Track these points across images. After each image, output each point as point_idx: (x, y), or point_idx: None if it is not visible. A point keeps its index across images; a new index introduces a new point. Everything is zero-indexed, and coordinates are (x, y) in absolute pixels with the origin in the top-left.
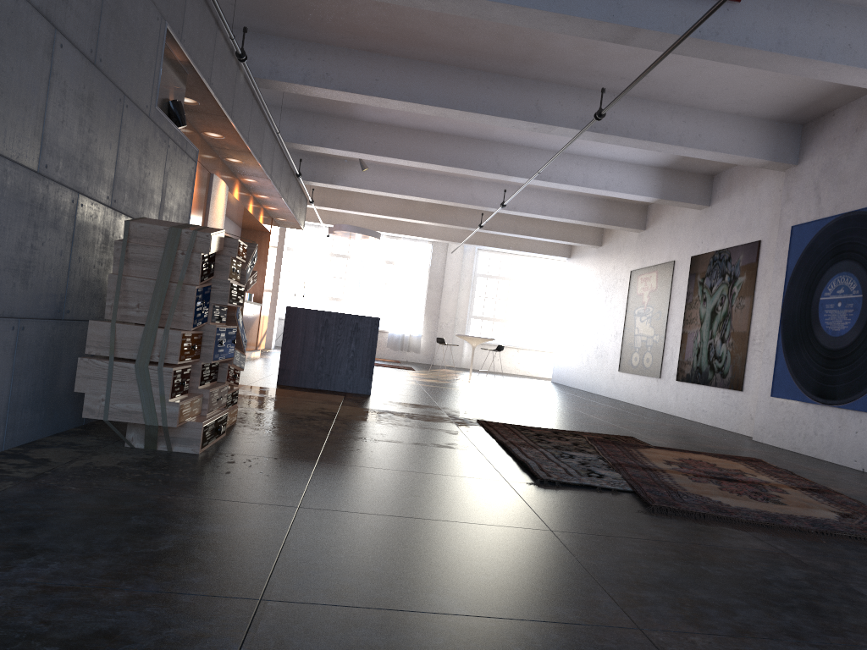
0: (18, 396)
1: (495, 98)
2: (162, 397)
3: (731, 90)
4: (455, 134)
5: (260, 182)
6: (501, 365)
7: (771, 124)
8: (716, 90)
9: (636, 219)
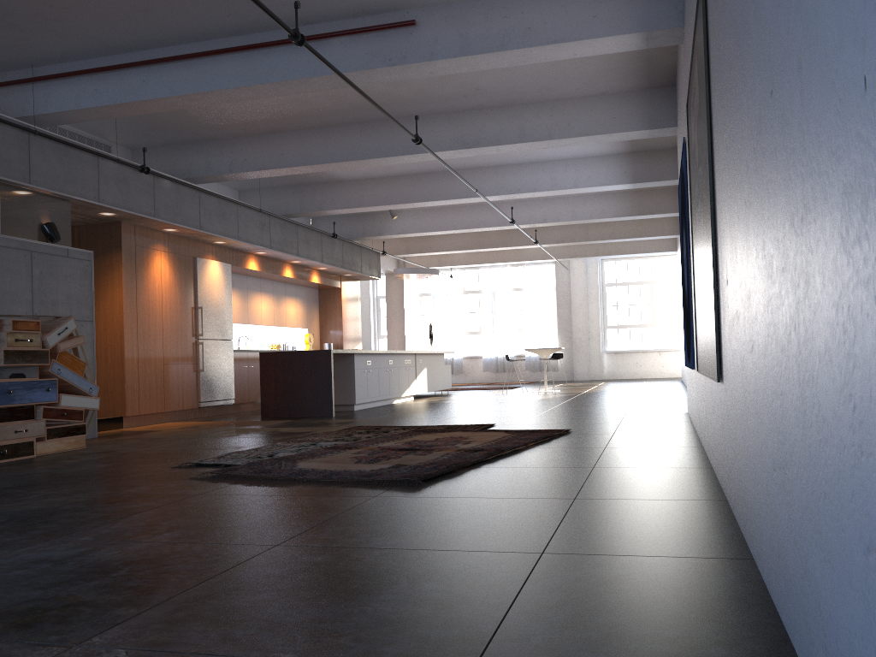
0: None
1: (377, 142)
2: None
3: (563, 78)
4: (427, 172)
5: (269, 252)
6: (644, 370)
7: (641, 94)
8: (551, 82)
9: (671, 203)
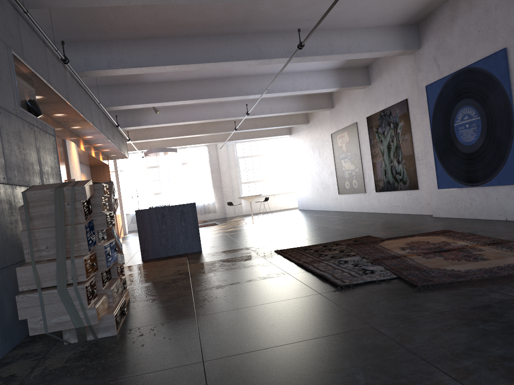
0: None
1: (232, 50)
2: (82, 306)
3: (373, 13)
4: (209, 78)
5: (95, 136)
6: (266, 207)
7: (399, 28)
8: (364, 15)
9: (326, 103)
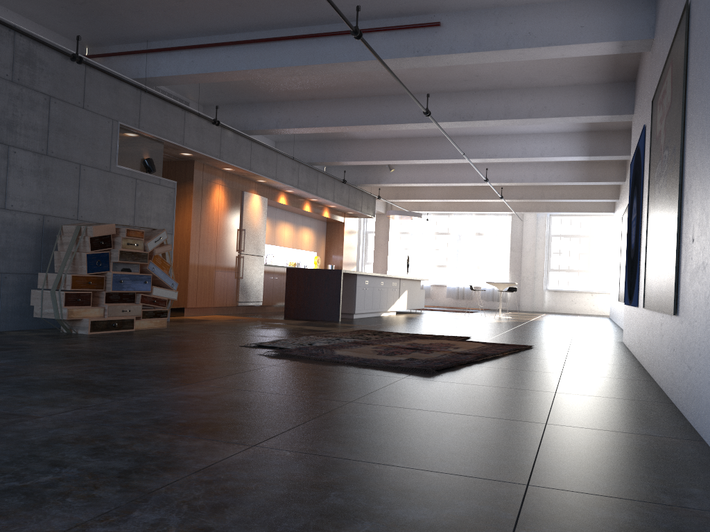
0: (7, 308)
1: (392, 112)
2: (60, 305)
3: (545, 71)
4: (423, 137)
5: (295, 191)
6: (578, 307)
7: (606, 86)
8: (535, 73)
9: (616, 174)
